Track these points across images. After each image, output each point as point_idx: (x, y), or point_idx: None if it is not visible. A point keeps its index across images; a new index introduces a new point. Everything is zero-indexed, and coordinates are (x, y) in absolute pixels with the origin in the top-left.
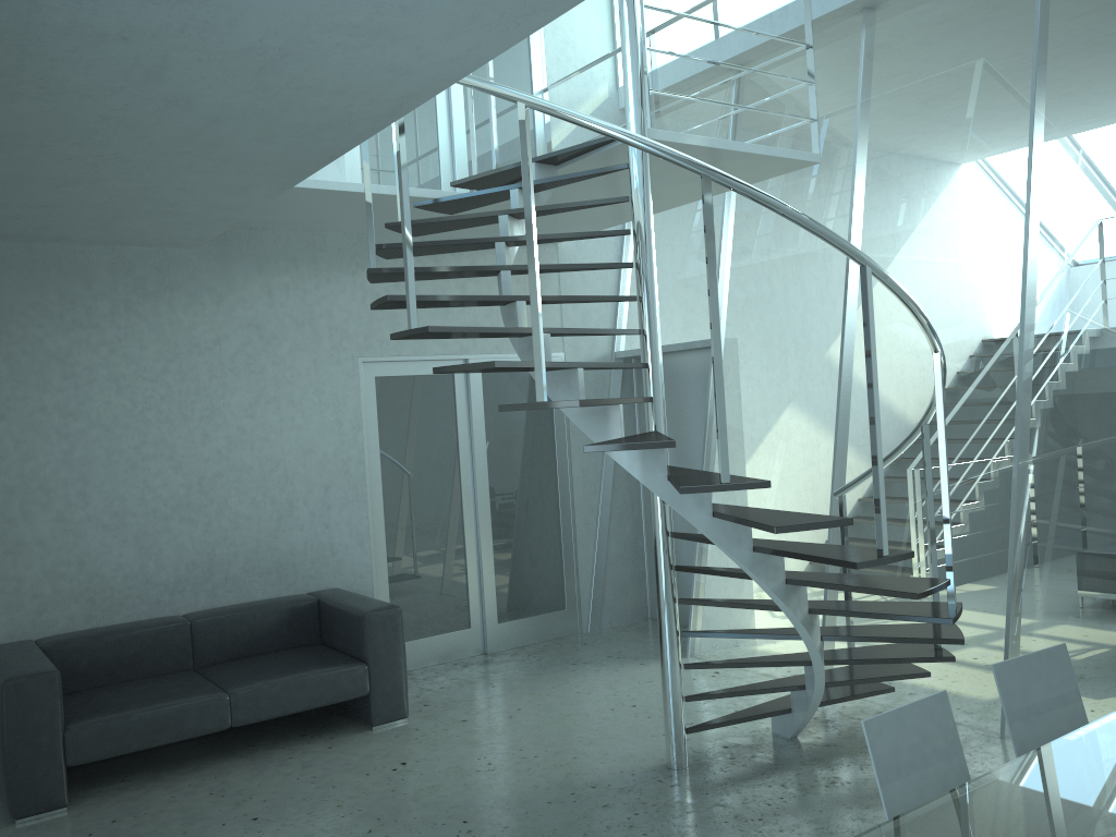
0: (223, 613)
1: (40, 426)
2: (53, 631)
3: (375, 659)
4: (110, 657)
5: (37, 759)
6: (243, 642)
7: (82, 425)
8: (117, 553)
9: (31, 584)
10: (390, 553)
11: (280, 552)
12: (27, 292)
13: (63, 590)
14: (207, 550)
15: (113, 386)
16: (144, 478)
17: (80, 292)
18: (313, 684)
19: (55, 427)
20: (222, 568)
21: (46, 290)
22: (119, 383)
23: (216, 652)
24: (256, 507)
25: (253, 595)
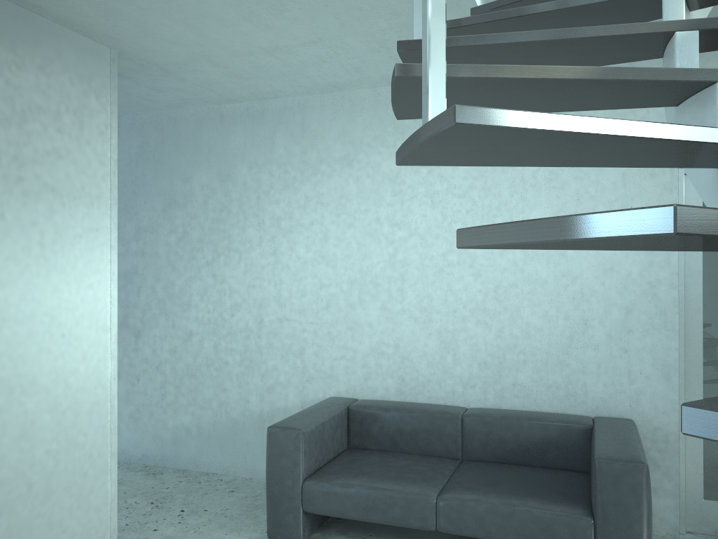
0: (492, 415)
1: (375, 233)
2: (374, 396)
3: (602, 516)
4: (394, 429)
5: (281, 496)
6: (508, 448)
7: (403, 234)
8: (422, 342)
9: (361, 356)
10: (709, 394)
11: (570, 368)
12: (372, 128)
13: (382, 365)
14: (498, 354)
15: (429, 201)
16: (448, 282)
17: (408, 124)
18: (522, 519)
19: (384, 235)
20: (511, 373)
21: (385, 124)
22: (433, 198)
23: (481, 450)
24: (548, 320)
25: (539, 405)
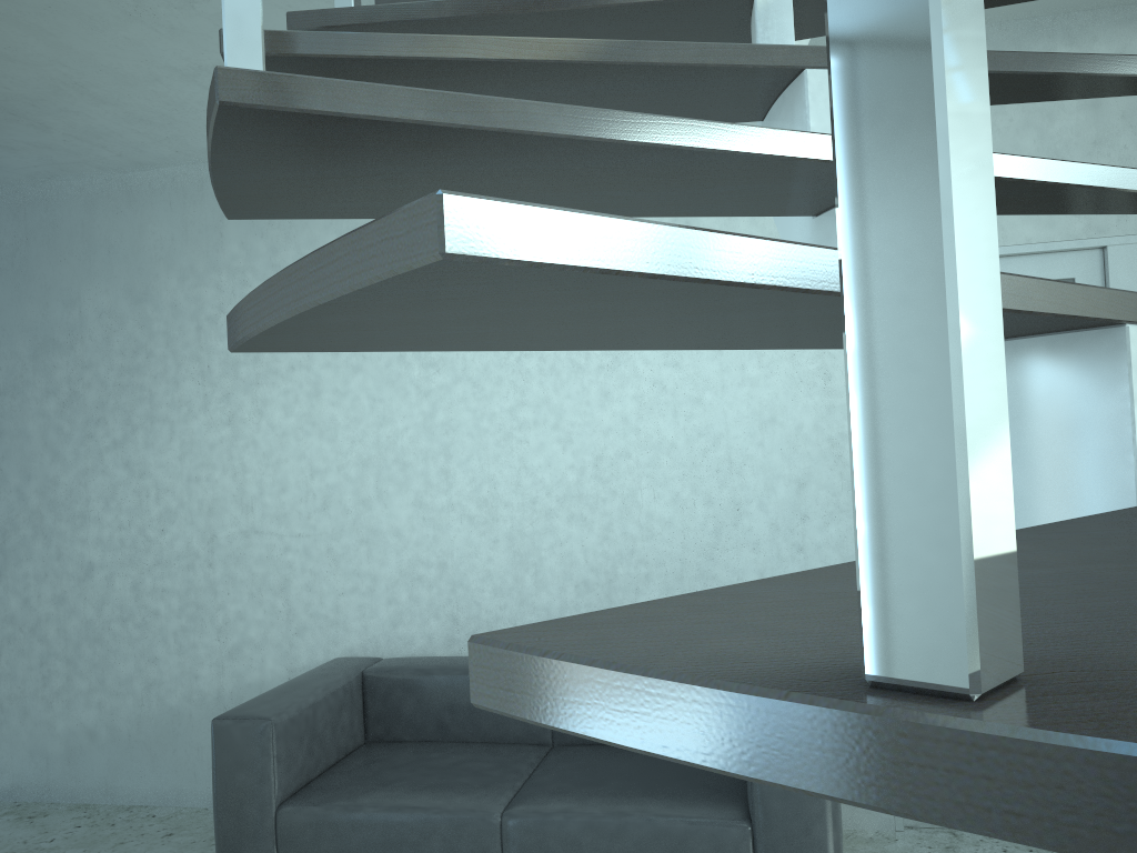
0: None
1: (398, 380)
2: (410, 651)
3: (764, 819)
4: (440, 703)
5: (241, 837)
6: None
7: (445, 379)
8: (485, 556)
9: (385, 586)
10: None
11: (718, 582)
12: None
13: (421, 598)
14: (605, 567)
15: None
16: (520, 455)
17: None
18: (640, 835)
19: (413, 382)
20: (627, 597)
21: None
22: None
23: None
24: (680, 507)
25: None
